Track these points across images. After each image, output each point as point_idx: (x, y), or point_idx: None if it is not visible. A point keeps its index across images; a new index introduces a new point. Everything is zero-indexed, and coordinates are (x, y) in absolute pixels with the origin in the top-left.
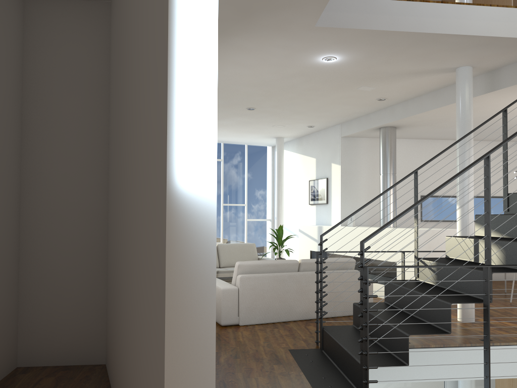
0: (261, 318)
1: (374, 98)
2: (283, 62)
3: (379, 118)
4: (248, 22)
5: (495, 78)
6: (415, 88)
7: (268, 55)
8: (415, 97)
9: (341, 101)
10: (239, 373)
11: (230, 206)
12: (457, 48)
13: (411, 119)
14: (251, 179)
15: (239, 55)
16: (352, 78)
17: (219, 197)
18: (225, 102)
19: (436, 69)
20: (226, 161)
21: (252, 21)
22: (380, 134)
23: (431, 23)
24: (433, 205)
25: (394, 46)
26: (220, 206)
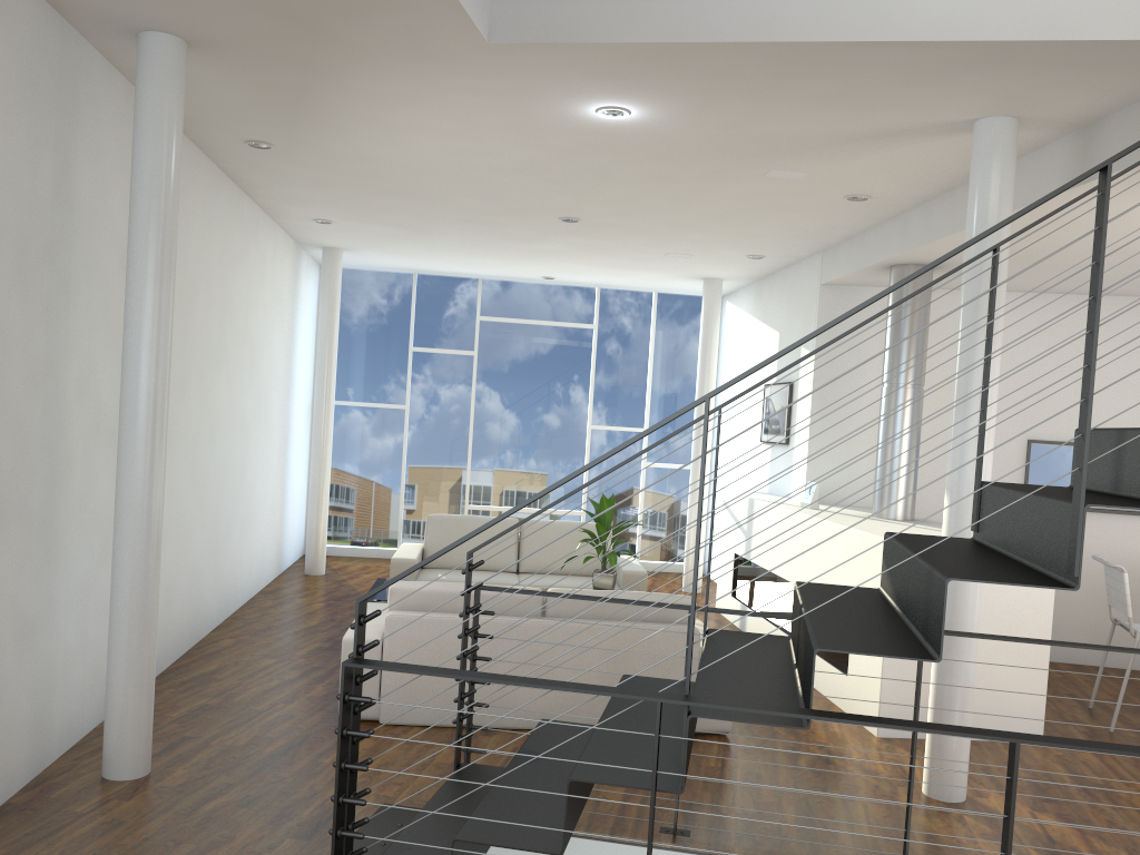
0: (432, 712)
1: (835, 195)
2: (518, 123)
3: (882, 244)
4: (335, 44)
5: (1091, 145)
6: (915, 171)
7: (466, 110)
8: (944, 193)
9: (761, 203)
10: (190, 846)
11: (609, 431)
12: (913, 74)
13: (948, 249)
14: (663, 372)
15: (404, 112)
16: (724, 152)
17: (584, 411)
18: (497, 206)
19: (922, 127)
20: (606, 329)
21: (340, 40)
22: (890, 282)
23: (797, 15)
24: (1068, 468)
25: (737, 78)
26: (586, 431)
